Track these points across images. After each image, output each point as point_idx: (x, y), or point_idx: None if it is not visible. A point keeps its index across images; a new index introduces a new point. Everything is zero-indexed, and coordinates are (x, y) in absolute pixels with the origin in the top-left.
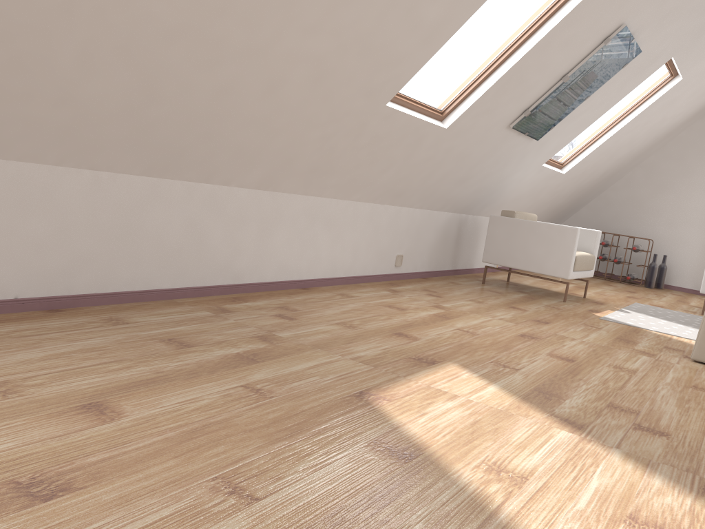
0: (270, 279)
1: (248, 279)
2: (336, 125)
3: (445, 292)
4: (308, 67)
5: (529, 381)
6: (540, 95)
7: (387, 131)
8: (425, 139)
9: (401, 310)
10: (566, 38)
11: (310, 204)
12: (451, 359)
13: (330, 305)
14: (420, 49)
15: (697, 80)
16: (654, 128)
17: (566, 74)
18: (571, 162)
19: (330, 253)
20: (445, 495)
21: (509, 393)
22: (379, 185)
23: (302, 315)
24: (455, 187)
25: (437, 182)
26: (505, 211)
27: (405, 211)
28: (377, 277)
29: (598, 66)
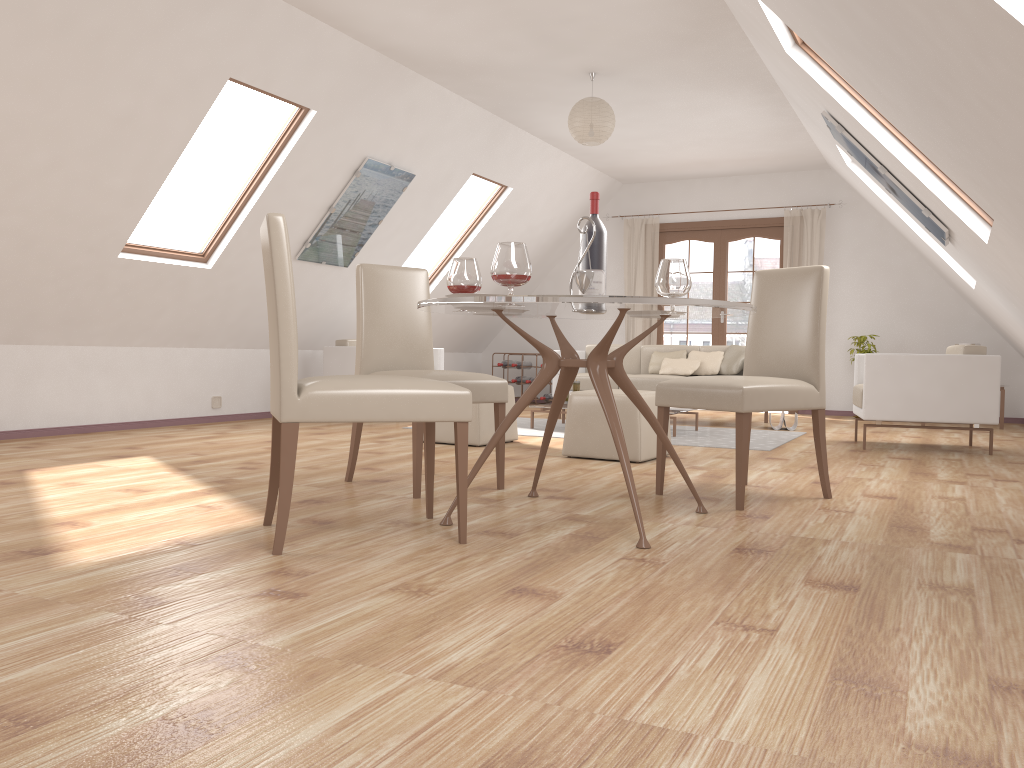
0: (40, 426)
1: (11, 426)
2: (69, 279)
3: (257, 425)
4: (10, 238)
5: (201, 458)
6: (313, 227)
7: (136, 279)
8: (191, 281)
9: (168, 437)
10: (303, 178)
11: (79, 354)
12: (152, 454)
13: (92, 439)
14: (126, 209)
15: (539, 187)
16: (526, 237)
17: (332, 206)
18: (433, 282)
19: (116, 398)
20: (9, 490)
21: (163, 463)
22: (161, 329)
23: (48, 445)
24: None
25: (241, 320)
26: (339, 341)
27: (215, 352)
28: (187, 419)
29: (366, 194)
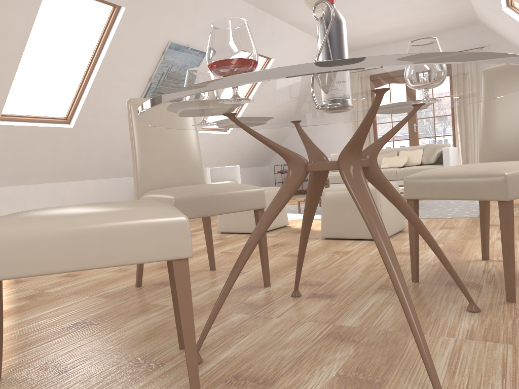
0: None
1: None
2: None
3: None
4: None
5: None
6: (141, 93)
7: (17, 139)
8: (60, 137)
9: None
10: (126, 59)
11: None
12: None
13: None
14: None
15: (291, 57)
16: None
17: (151, 77)
18: None
19: None
20: None
21: None
22: (46, 171)
23: None
24: (125, 160)
25: (103, 160)
26: None
27: (90, 182)
28: None
29: (174, 68)
